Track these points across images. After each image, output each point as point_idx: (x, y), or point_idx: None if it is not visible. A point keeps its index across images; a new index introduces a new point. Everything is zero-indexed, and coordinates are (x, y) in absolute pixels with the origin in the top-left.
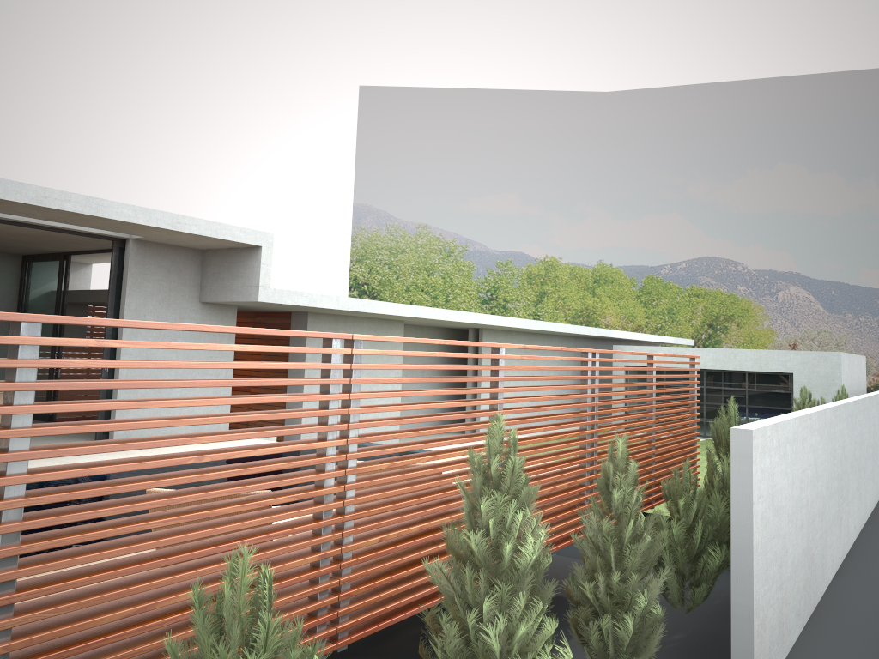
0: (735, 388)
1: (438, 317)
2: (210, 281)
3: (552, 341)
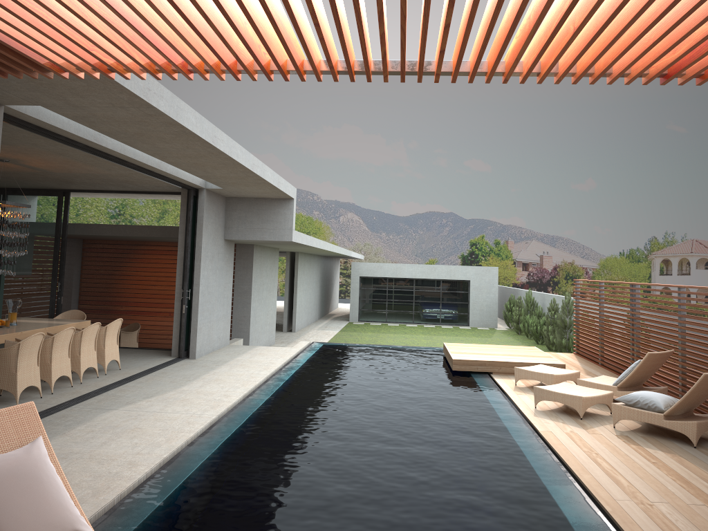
0: (434, 290)
1: (323, 247)
2: (236, 222)
3: (315, 260)
